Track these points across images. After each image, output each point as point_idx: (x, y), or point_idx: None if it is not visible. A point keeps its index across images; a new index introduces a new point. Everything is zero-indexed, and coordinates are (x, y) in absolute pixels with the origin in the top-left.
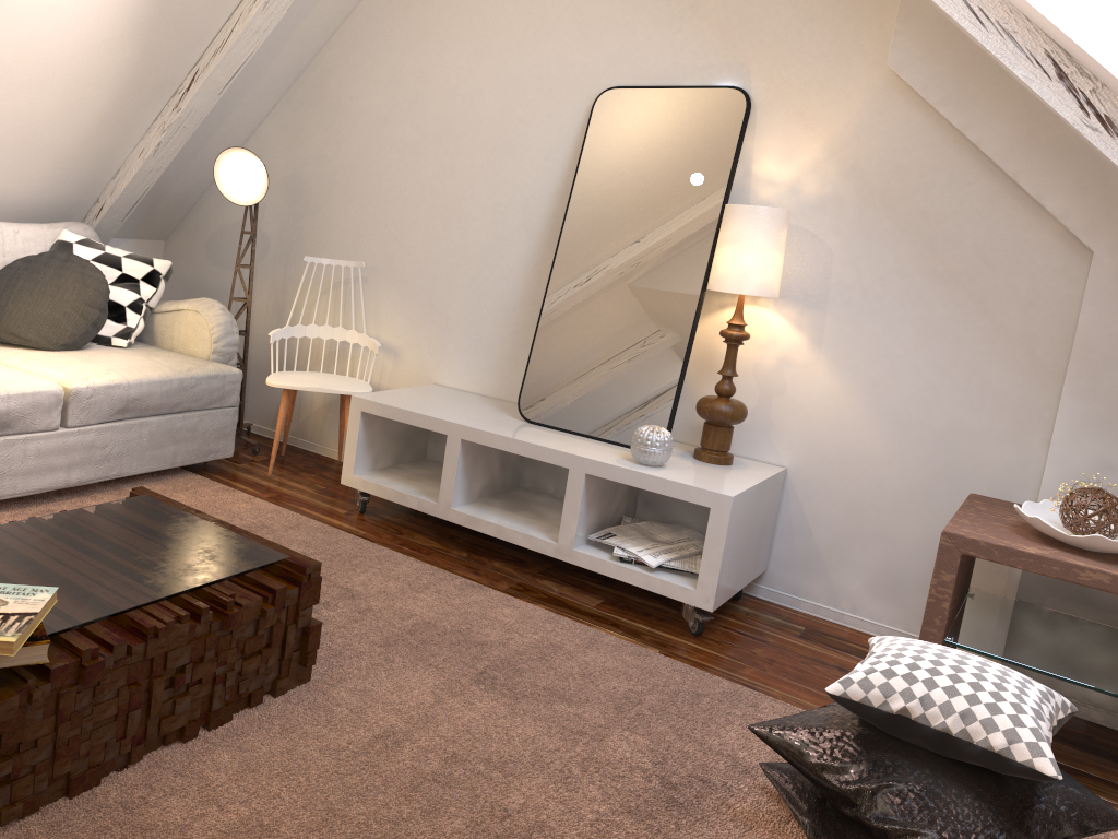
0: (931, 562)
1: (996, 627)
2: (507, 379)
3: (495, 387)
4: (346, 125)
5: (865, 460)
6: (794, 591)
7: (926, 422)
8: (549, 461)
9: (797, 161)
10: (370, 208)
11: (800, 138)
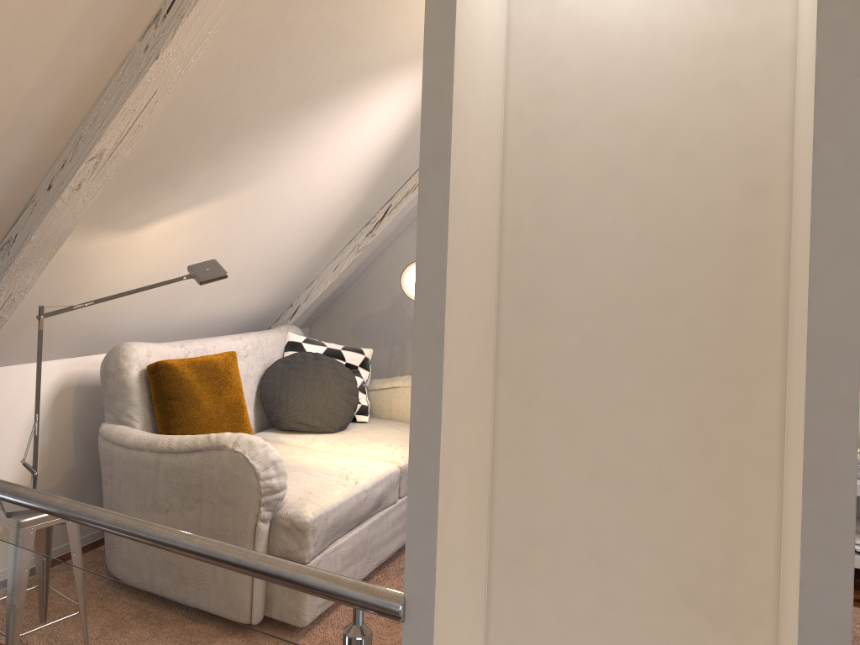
0: None
1: None
2: None
3: None
4: None
5: None
6: None
7: None
8: None
9: None
10: None
11: None
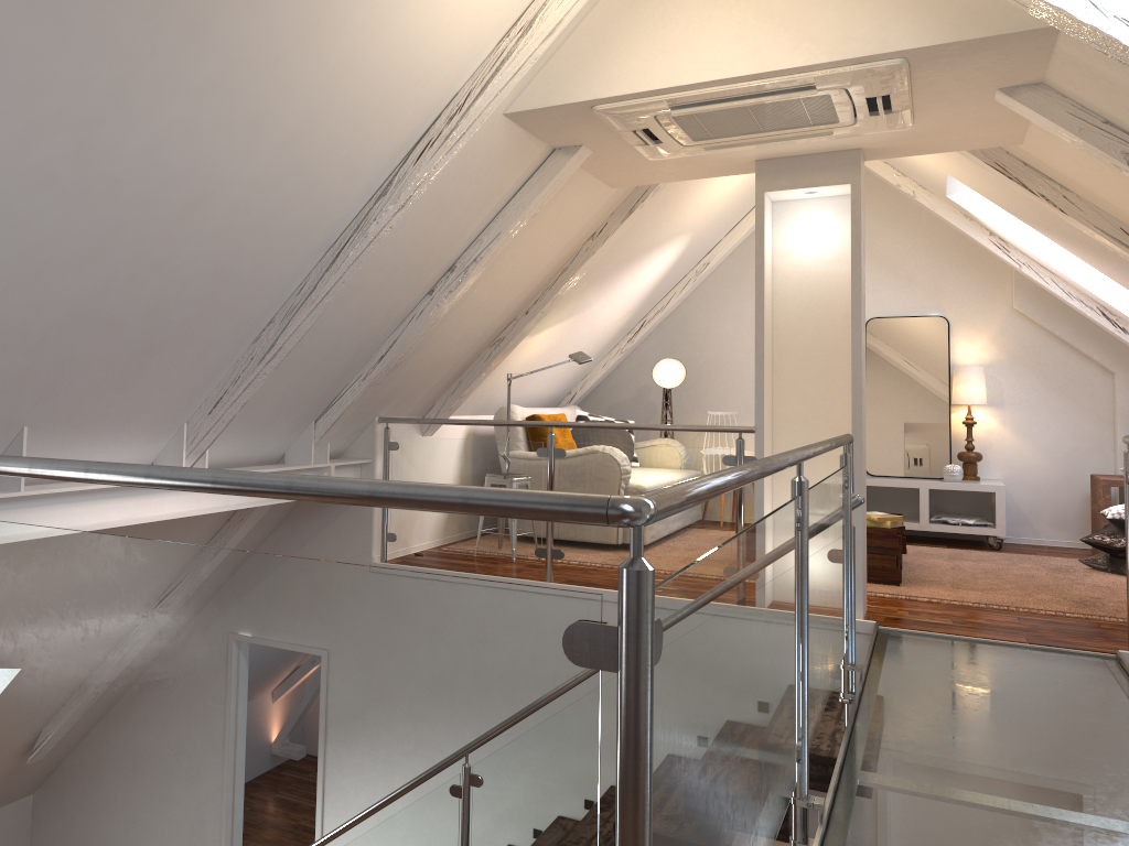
0: (1077, 508)
1: None
2: None
3: None
4: (705, 341)
5: (1037, 470)
6: (1016, 535)
7: (1060, 449)
8: (907, 486)
9: (976, 345)
10: (729, 383)
11: (975, 336)
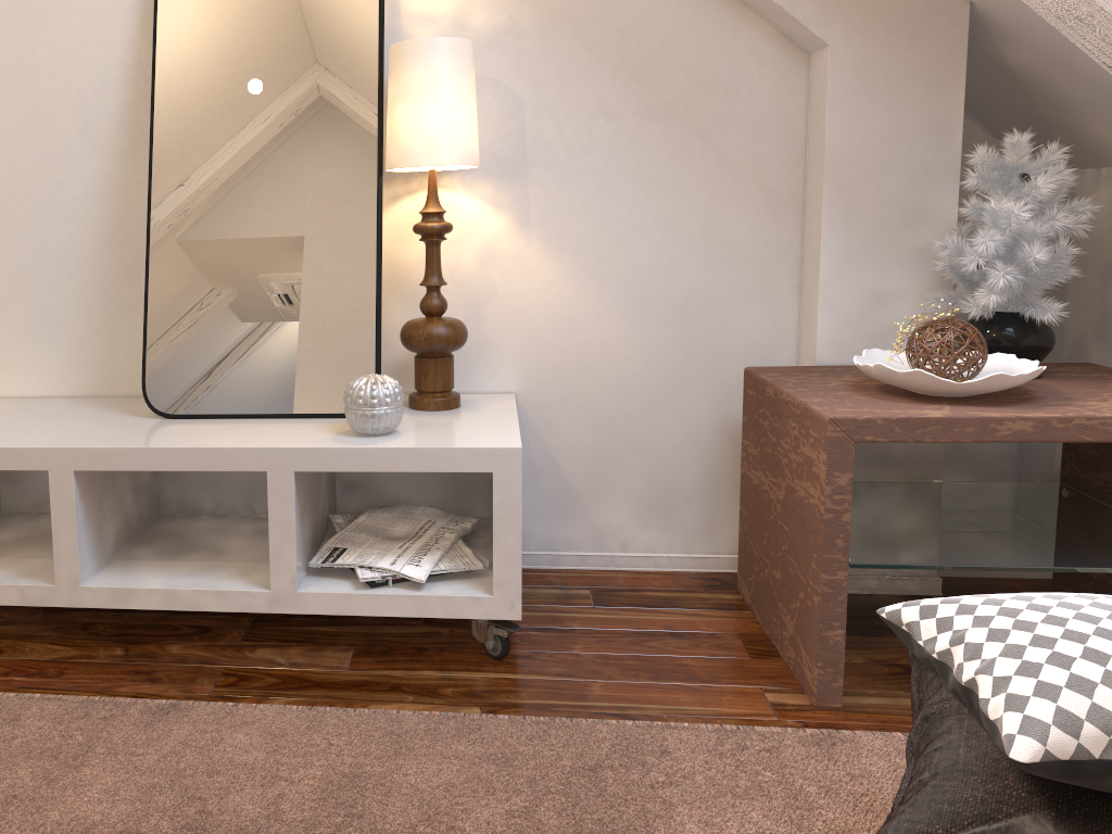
0: (700, 462)
1: (856, 524)
2: (106, 365)
3: (89, 380)
4: None
5: (606, 359)
6: (551, 546)
7: (666, 295)
8: (233, 468)
9: None
10: None
11: None
